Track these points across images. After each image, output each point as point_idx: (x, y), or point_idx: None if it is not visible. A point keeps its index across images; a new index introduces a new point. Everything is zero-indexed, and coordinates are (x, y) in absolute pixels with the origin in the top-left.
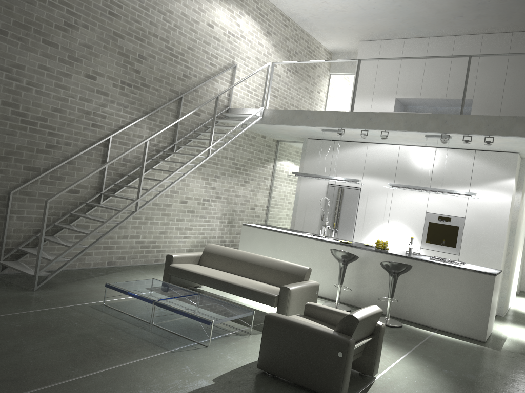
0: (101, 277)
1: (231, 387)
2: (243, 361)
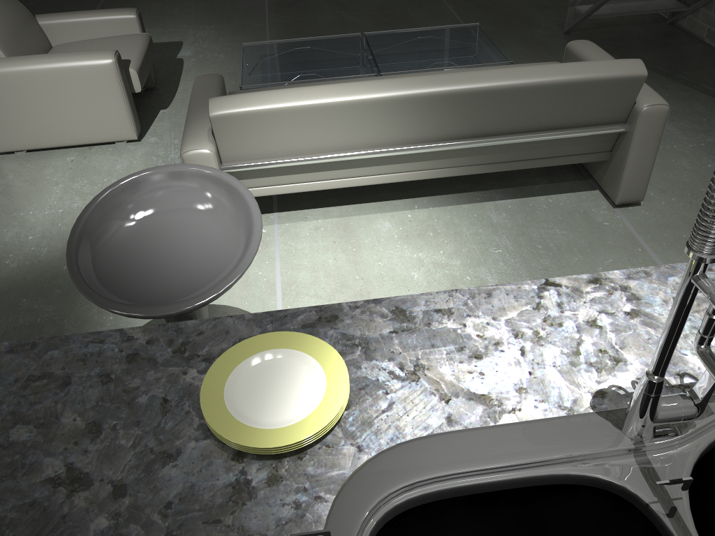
0: (696, 94)
1: (158, 62)
2: (188, 87)
